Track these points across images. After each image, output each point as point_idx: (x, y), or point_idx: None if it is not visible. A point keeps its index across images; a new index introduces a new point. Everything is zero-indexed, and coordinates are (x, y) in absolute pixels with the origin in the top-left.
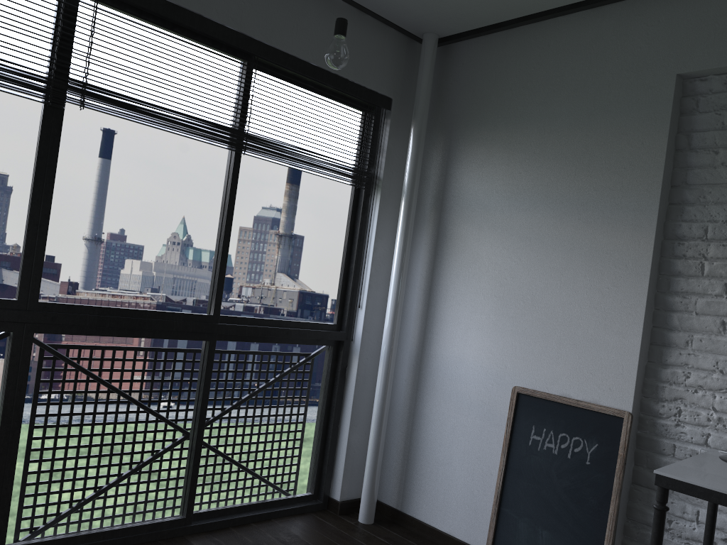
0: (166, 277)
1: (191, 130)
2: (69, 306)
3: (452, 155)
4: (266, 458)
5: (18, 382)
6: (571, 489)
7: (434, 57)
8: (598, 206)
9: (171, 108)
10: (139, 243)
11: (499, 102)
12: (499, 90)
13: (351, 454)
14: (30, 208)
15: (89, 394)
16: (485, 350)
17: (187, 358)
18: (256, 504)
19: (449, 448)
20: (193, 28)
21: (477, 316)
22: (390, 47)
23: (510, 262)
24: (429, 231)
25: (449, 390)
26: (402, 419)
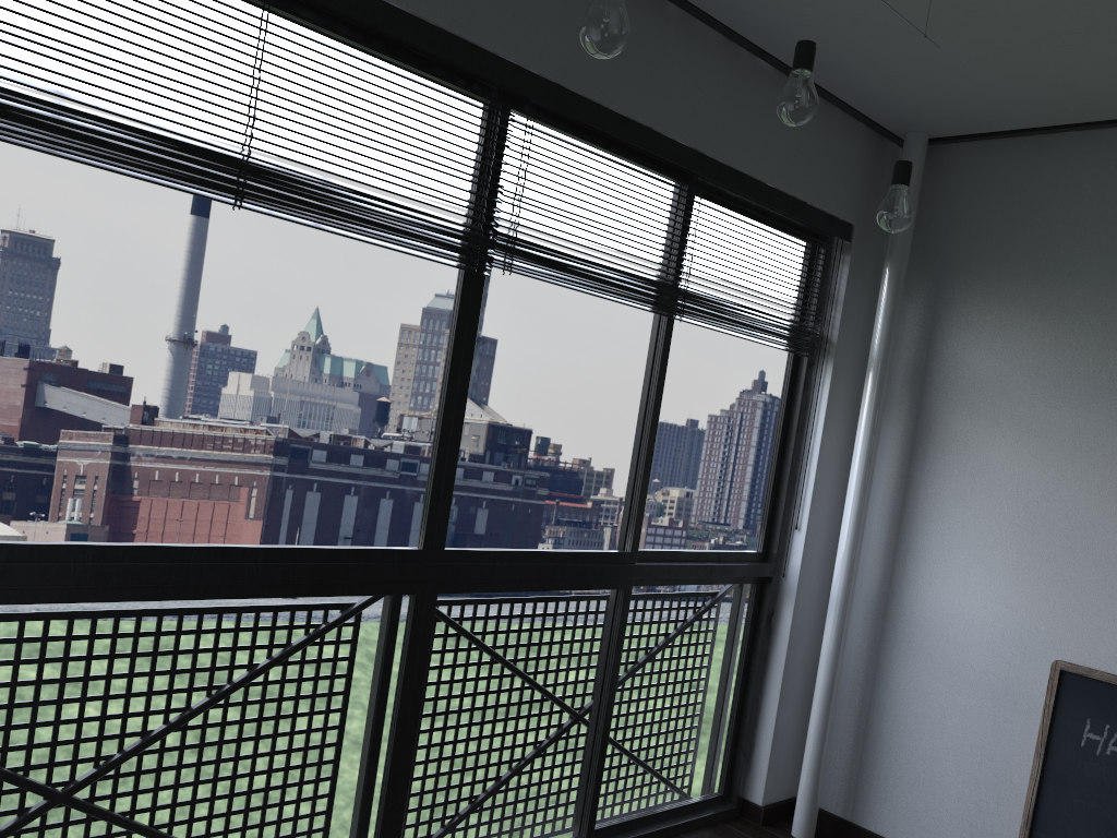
0: (290, 399)
1: (625, 292)
2: (476, 554)
3: (942, 312)
4: (660, 744)
5: (418, 664)
6: None
7: (922, 168)
8: None
9: (604, 263)
10: (250, 347)
11: (1026, 241)
12: (1026, 223)
13: (778, 739)
14: (441, 419)
15: None
16: (1000, 603)
17: (319, 524)
18: (659, 813)
19: (937, 738)
20: (641, 147)
21: (986, 552)
22: (857, 151)
23: (1044, 479)
24: (900, 420)
25: (937, 655)
26: (852, 689)
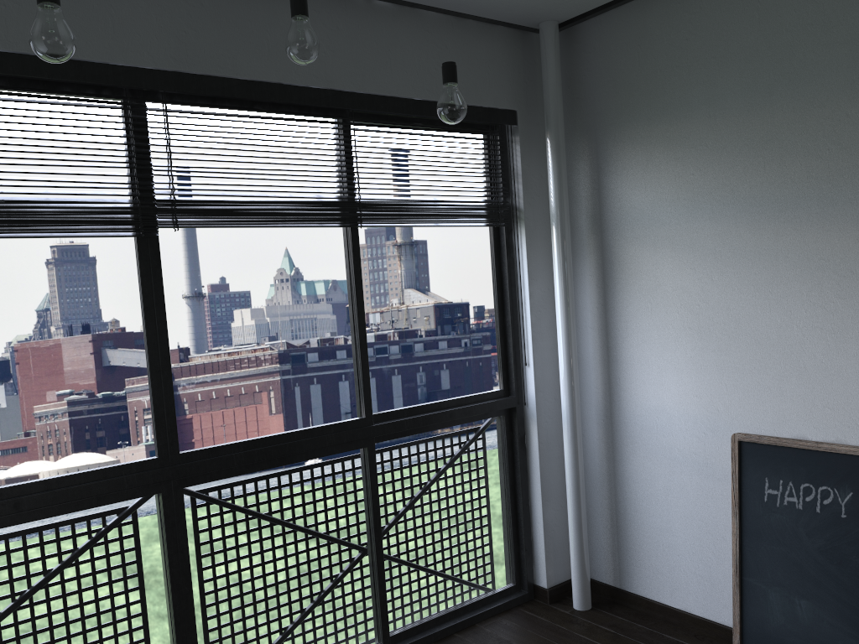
0: (282, 320)
1: (297, 217)
2: (212, 450)
3: (602, 163)
4: (454, 555)
5: (179, 544)
6: (828, 548)
7: (557, 50)
8: (802, 202)
9: (271, 200)
10: (244, 288)
11: (649, 89)
12: (647, 74)
13: (550, 533)
14: (148, 355)
15: None
16: (688, 394)
17: (324, 407)
18: (455, 610)
19: (666, 512)
20: (275, 101)
21: (670, 353)
22: (502, 50)
23: (700, 285)
24: (591, 259)
25: (653, 445)
26: (601, 483)
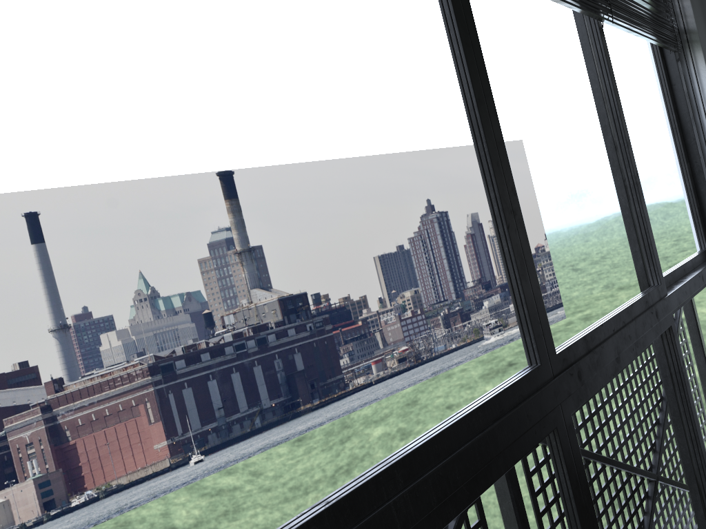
0: (146, 336)
1: None
2: (579, 344)
3: None
4: None
5: (589, 516)
6: None
7: None
8: None
9: None
10: (106, 313)
11: None
12: None
13: None
14: (495, 183)
15: (118, 482)
16: None
17: (198, 407)
18: None
19: None
20: None
21: None
22: None
23: None
24: None
25: None
26: None
